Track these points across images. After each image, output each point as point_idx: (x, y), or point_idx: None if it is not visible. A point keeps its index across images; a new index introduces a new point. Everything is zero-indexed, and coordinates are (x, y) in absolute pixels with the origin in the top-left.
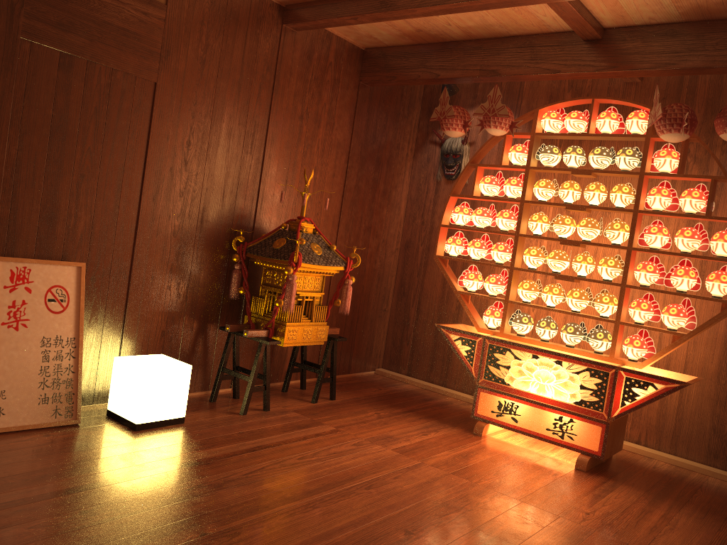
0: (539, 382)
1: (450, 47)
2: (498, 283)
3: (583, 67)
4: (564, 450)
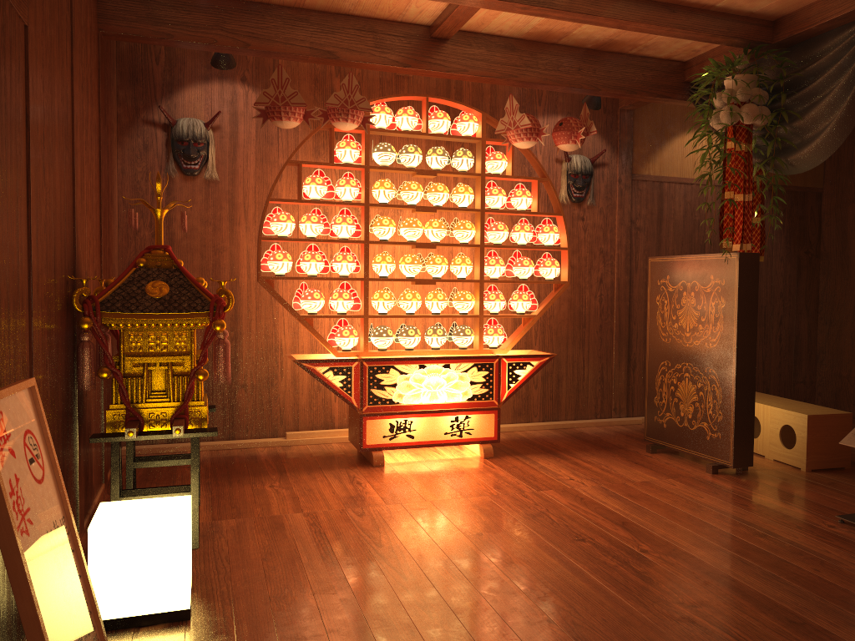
0: (430, 391)
1: (260, 10)
2: (351, 298)
3: (435, 65)
4: (442, 450)
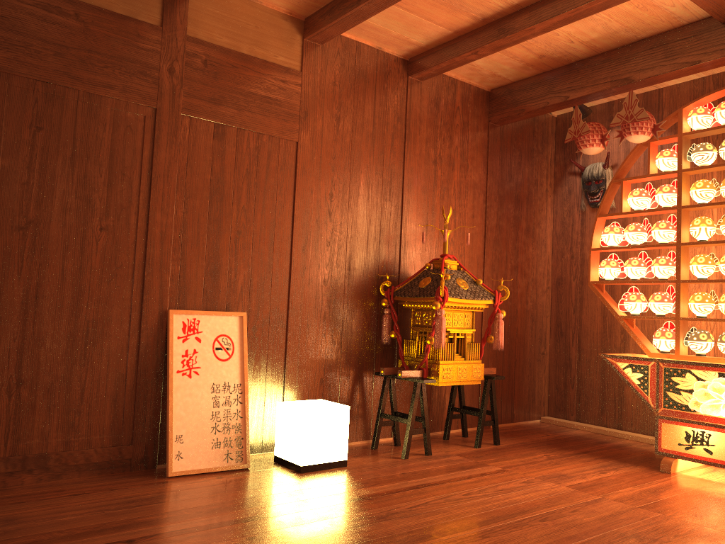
0: None
1: (576, 67)
2: (664, 300)
3: None
4: None
